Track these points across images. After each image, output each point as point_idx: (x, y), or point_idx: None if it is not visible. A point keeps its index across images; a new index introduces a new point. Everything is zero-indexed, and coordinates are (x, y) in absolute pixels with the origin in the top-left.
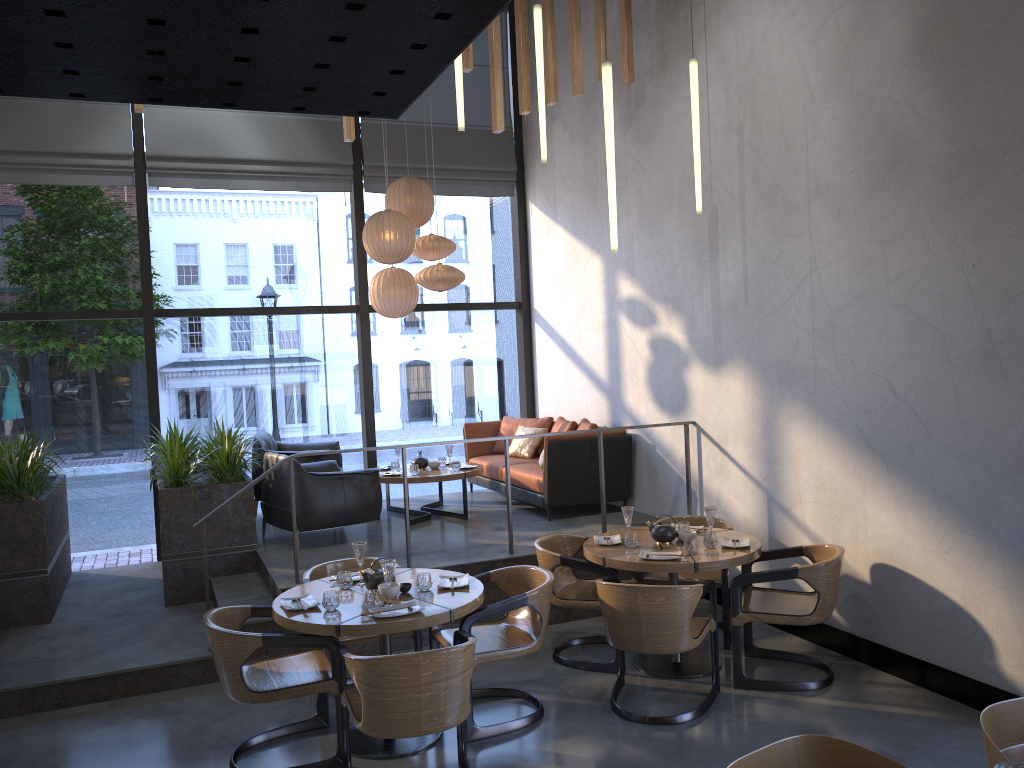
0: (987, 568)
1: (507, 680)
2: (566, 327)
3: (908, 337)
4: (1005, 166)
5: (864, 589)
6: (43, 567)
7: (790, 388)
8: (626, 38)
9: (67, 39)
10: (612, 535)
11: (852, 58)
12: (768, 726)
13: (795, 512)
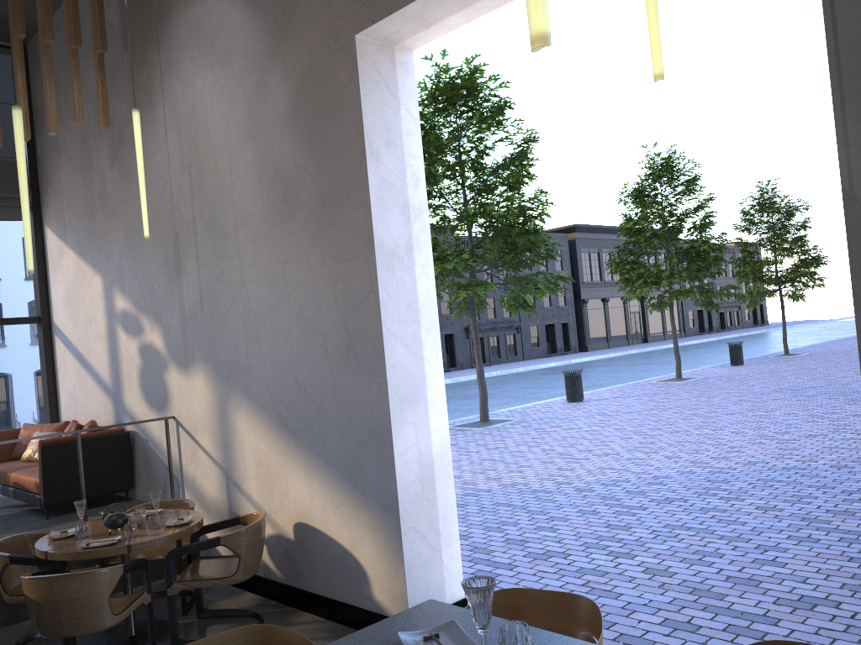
0: (360, 517)
1: None
2: (79, 338)
3: (303, 338)
4: (348, 205)
5: (291, 545)
6: None
7: (235, 383)
8: (100, 87)
9: None
10: (73, 528)
11: (256, 117)
12: None
13: (244, 487)
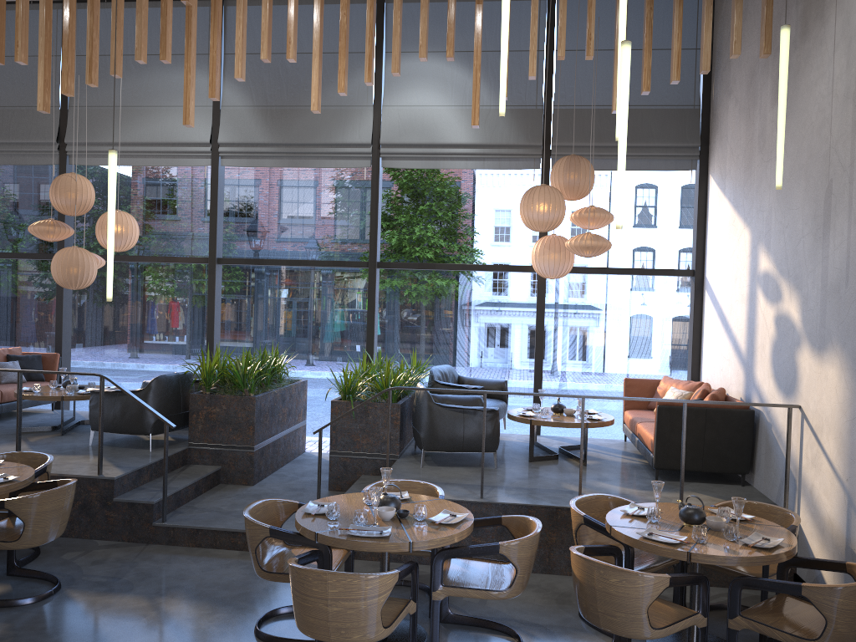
0: None
1: (520, 618)
2: (723, 297)
3: None
4: None
5: None
6: (251, 445)
7: None
8: (765, 10)
9: None
10: (653, 506)
11: None
12: None
13: None
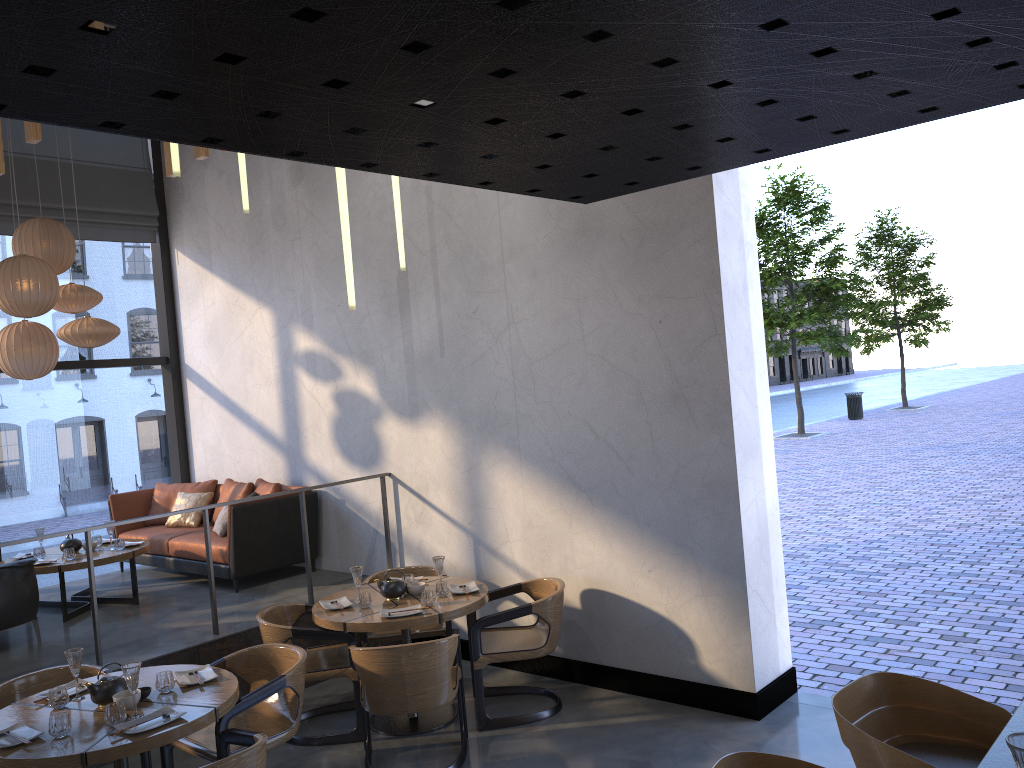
0: (686, 580)
1: None
2: (229, 383)
3: (605, 384)
4: (682, 239)
5: (575, 615)
6: None
7: (493, 435)
8: None
9: (514, 116)
10: (336, 598)
11: None
12: (527, 760)
13: (503, 551)
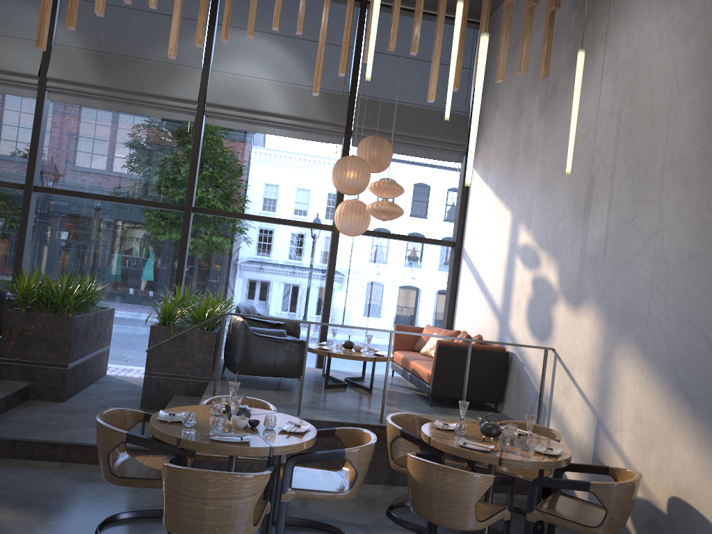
0: None
1: (339, 519)
2: (481, 264)
3: None
4: None
5: (660, 518)
6: (66, 363)
7: (627, 330)
8: (546, 41)
9: None
10: (453, 423)
11: None
12: None
13: (615, 437)
